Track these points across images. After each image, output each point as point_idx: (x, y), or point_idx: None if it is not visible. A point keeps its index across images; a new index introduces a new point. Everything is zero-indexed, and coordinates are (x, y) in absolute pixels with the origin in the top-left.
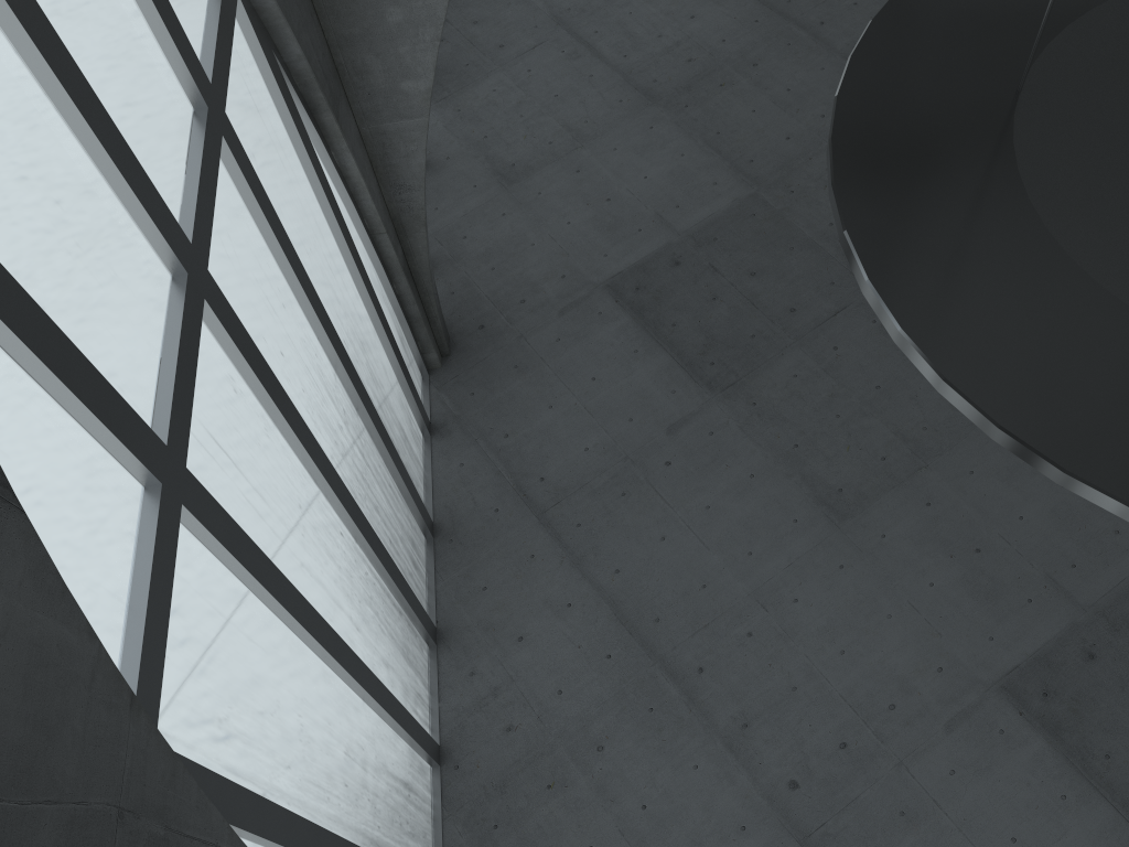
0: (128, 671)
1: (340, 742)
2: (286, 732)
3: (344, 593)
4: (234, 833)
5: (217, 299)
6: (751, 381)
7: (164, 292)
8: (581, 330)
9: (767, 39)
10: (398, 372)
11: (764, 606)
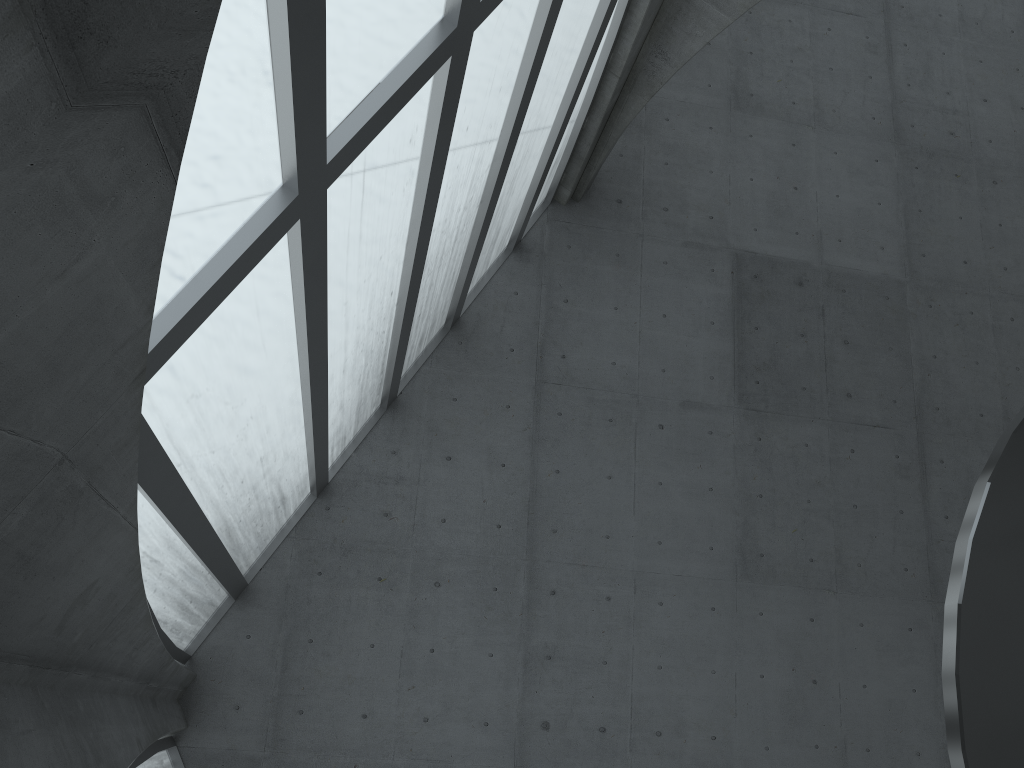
0: (154, 330)
1: (263, 449)
2: (231, 425)
3: (356, 340)
4: (135, 504)
5: (460, 61)
6: (772, 420)
7: (426, 28)
8: (688, 271)
9: (1022, 170)
10: (532, 189)
11: (636, 588)
